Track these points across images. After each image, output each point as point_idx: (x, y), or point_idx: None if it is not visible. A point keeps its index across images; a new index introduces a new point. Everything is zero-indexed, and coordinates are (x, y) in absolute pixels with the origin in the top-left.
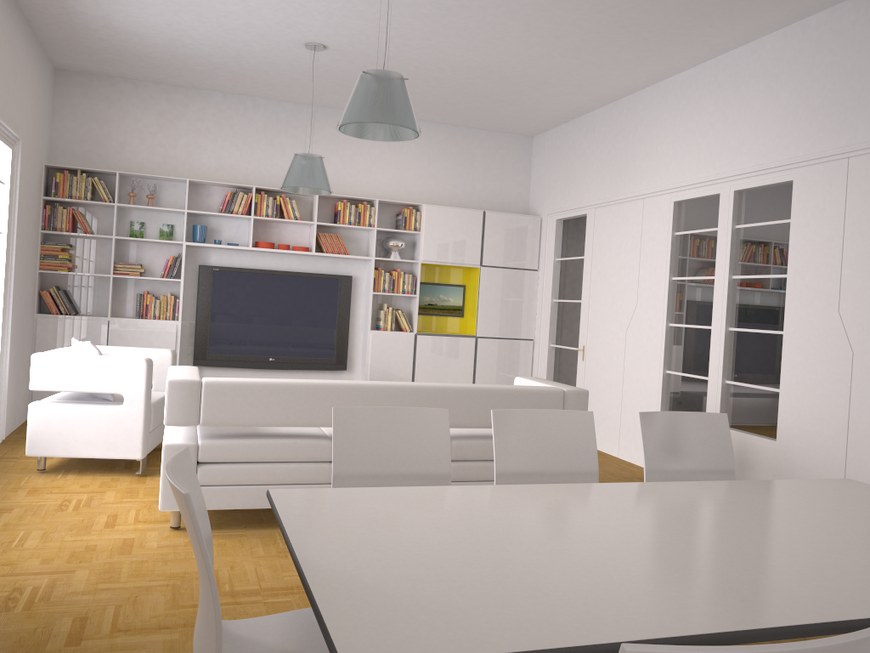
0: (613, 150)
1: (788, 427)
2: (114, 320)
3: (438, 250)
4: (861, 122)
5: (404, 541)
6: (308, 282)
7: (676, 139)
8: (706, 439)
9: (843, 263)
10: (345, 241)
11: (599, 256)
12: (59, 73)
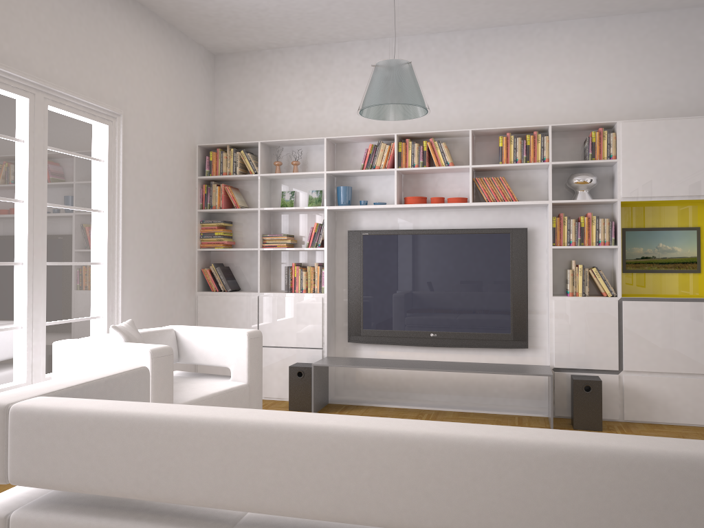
0: None
1: None
2: (263, 295)
3: (646, 181)
4: None
5: None
6: (471, 240)
7: None
8: None
9: None
10: (516, 186)
11: None
12: (218, 58)
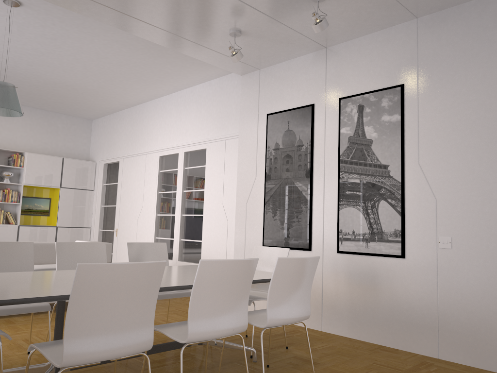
0: (132, 130)
1: (205, 257)
2: None
3: (35, 178)
4: (229, 126)
5: (8, 282)
6: None
7: (161, 127)
8: (157, 253)
9: (224, 183)
10: None
11: (125, 182)
12: None
